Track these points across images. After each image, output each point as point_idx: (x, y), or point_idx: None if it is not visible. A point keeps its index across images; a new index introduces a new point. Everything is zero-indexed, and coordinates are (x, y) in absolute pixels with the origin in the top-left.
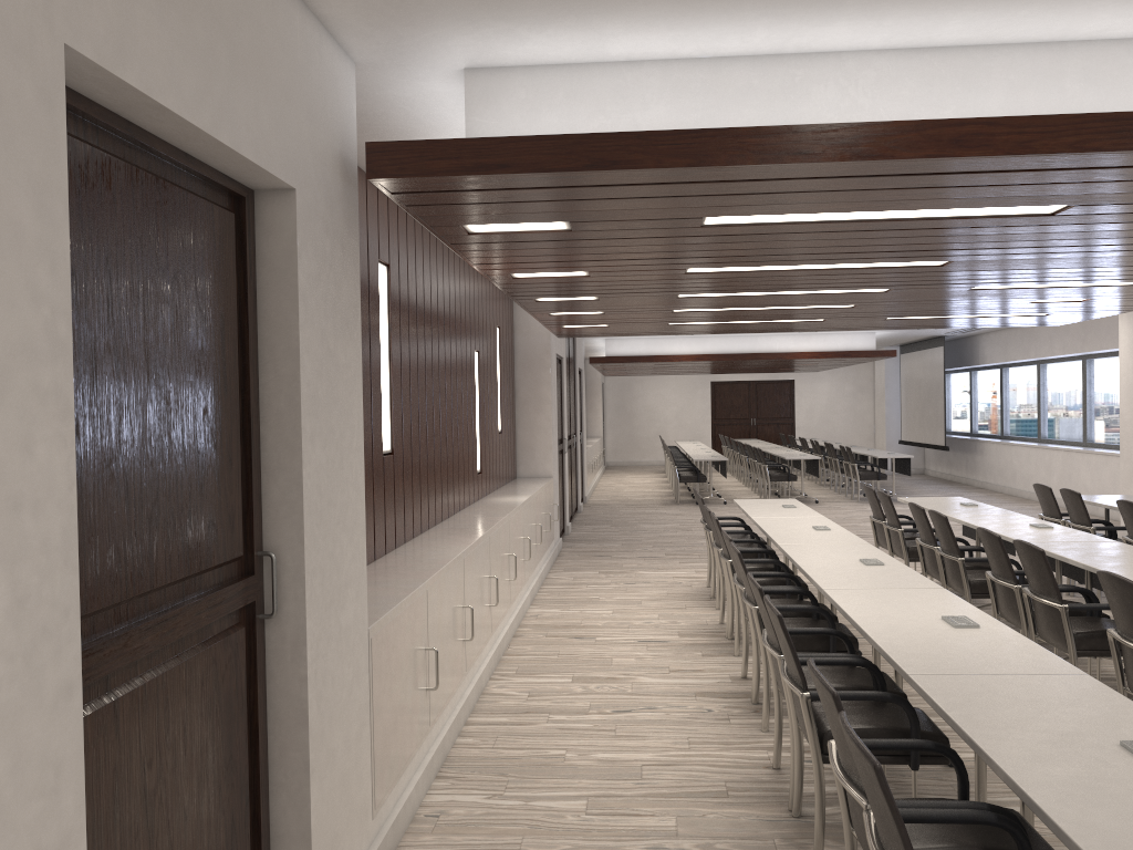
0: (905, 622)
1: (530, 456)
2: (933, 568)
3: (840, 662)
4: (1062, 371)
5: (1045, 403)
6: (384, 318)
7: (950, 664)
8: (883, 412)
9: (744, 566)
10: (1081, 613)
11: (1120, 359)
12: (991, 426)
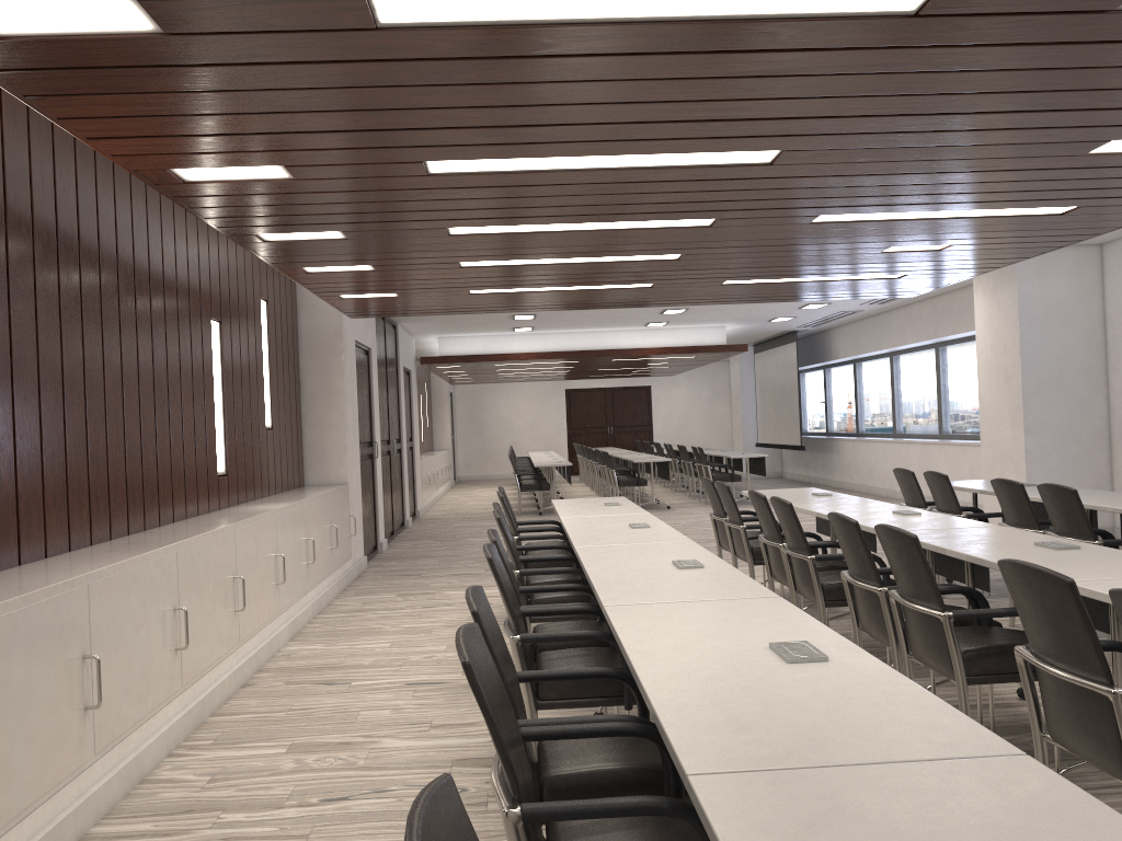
0: (711, 657)
1: (321, 460)
2: (779, 571)
3: (603, 731)
4: (915, 361)
5: (899, 396)
6: None
7: (773, 744)
8: (739, 414)
9: (497, 577)
10: (966, 622)
11: (977, 336)
12: (847, 424)
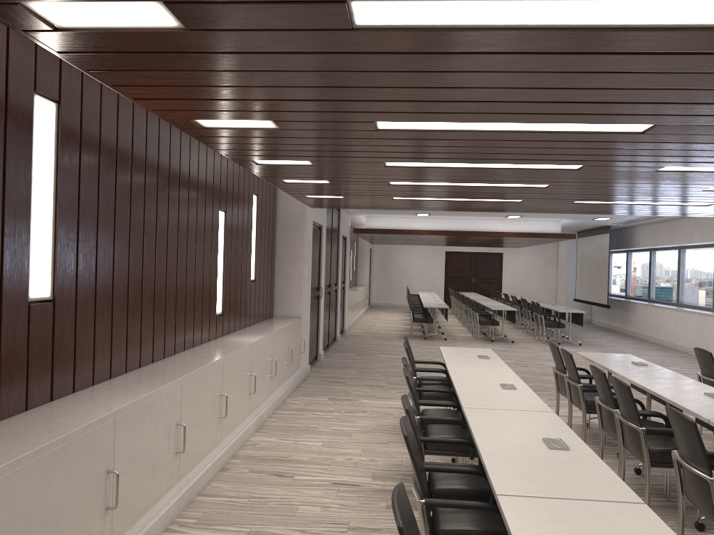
0: None
1: (285, 300)
2: (610, 428)
3: None
4: (698, 255)
5: (683, 277)
6: (46, 156)
7: None
8: (563, 278)
9: (410, 451)
10: None
11: None
12: (641, 292)
